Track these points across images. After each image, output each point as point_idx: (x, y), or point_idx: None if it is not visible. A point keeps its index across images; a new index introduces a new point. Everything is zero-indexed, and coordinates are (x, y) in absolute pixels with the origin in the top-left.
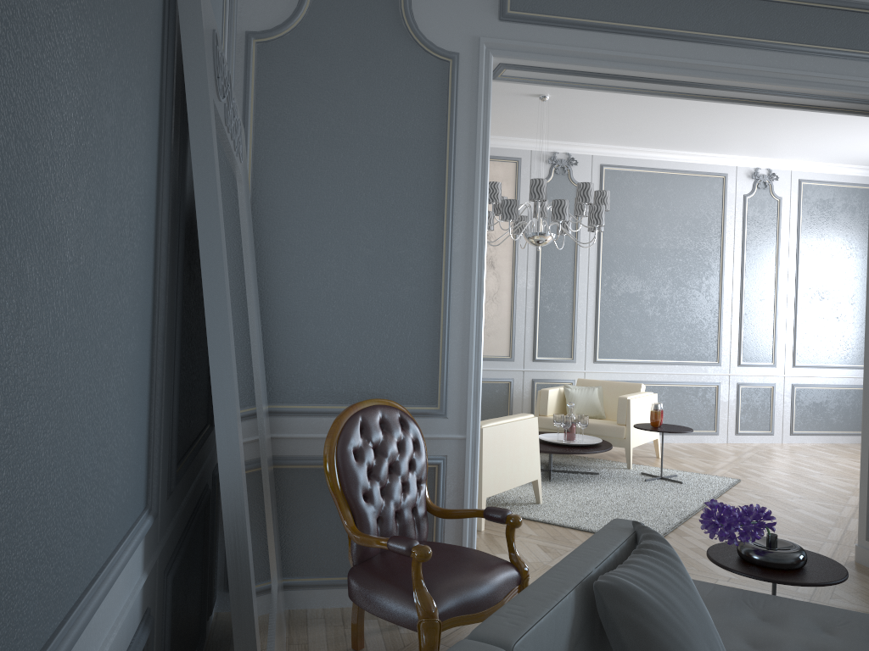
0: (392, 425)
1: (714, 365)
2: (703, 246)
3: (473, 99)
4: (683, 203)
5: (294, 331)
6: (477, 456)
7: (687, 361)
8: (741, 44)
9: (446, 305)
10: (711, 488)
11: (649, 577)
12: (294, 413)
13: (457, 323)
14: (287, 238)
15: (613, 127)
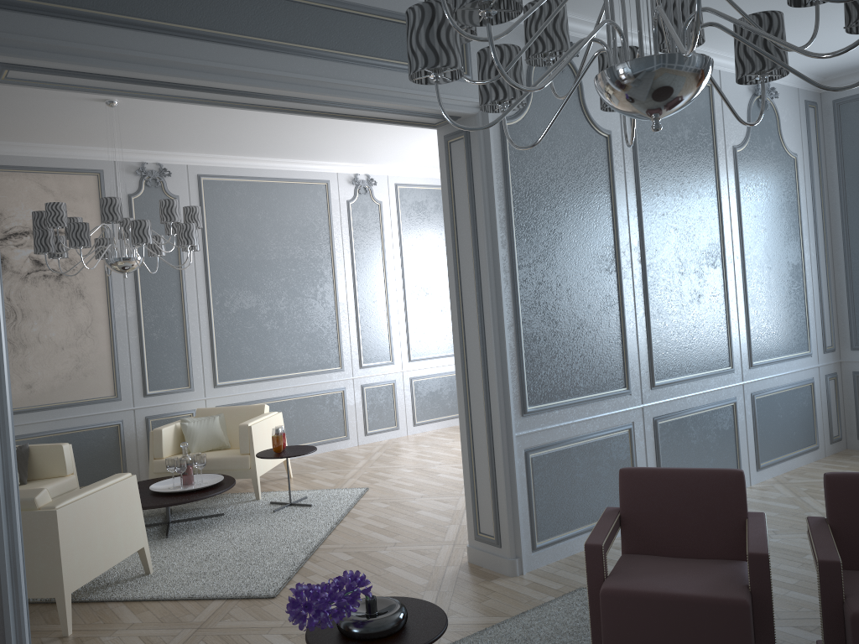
0: None
1: (337, 371)
2: (315, 253)
3: None
4: (290, 211)
5: None
6: (20, 573)
7: (312, 371)
8: (298, 52)
9: None
10: (340, 505)
11: None
12: None
13: None
14: None
15: (204, 135)
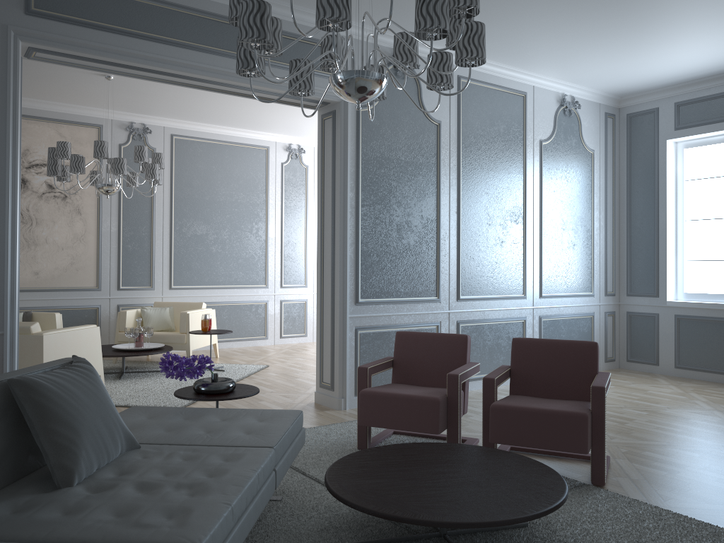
0: None
1: (263, 288)
2: (253, 199)
3: (4, 72)
4: (237, 166)
5: None
6: (15, 347)
7: (243, 285)
8: (217, 53)
9: None
10: (244, 372)
11: (58, 378)
12: None
13: None
14: None
15: (175, 105)
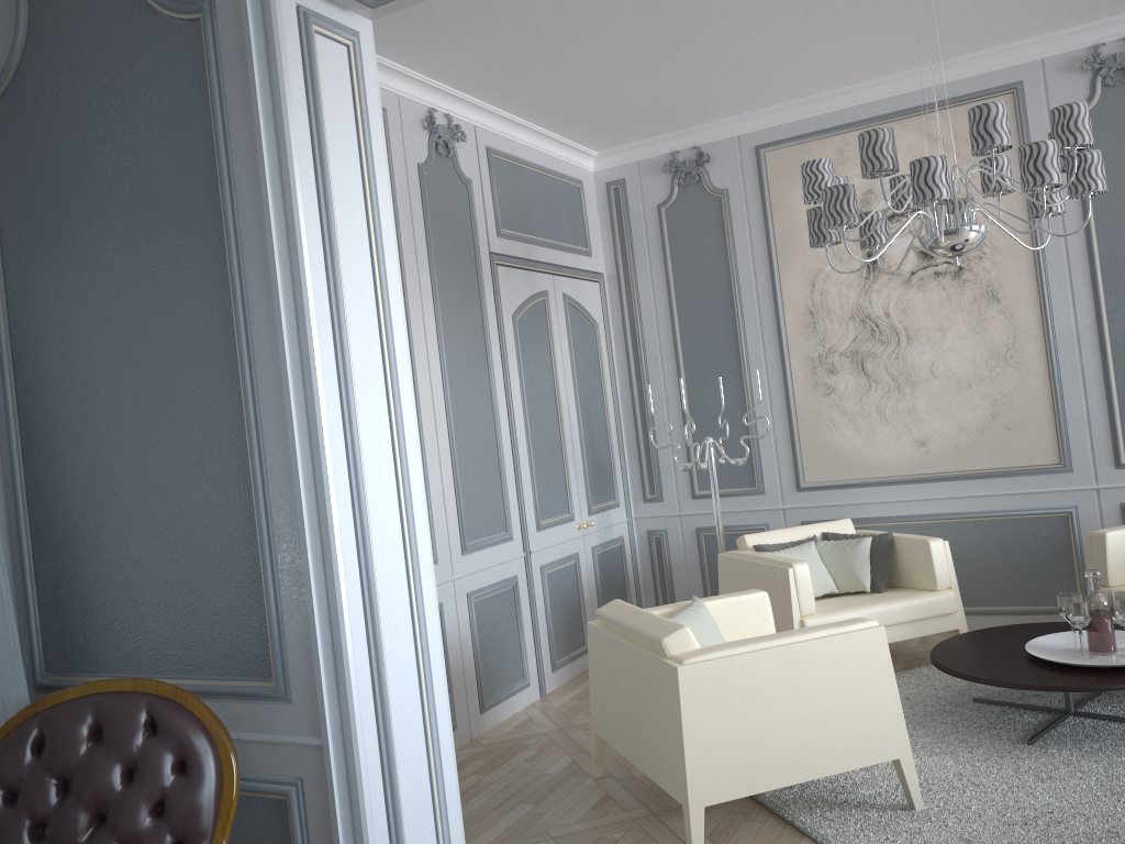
0: (113, 734)
1: None
2: None
3: (246, 71)
4: None
5: (81, 554)
6: (355, 782)
7: None
8: None
9: (255, 484)
10: None
11: None
12: None
13: (282, 515)
14: (54, 404)
15: None
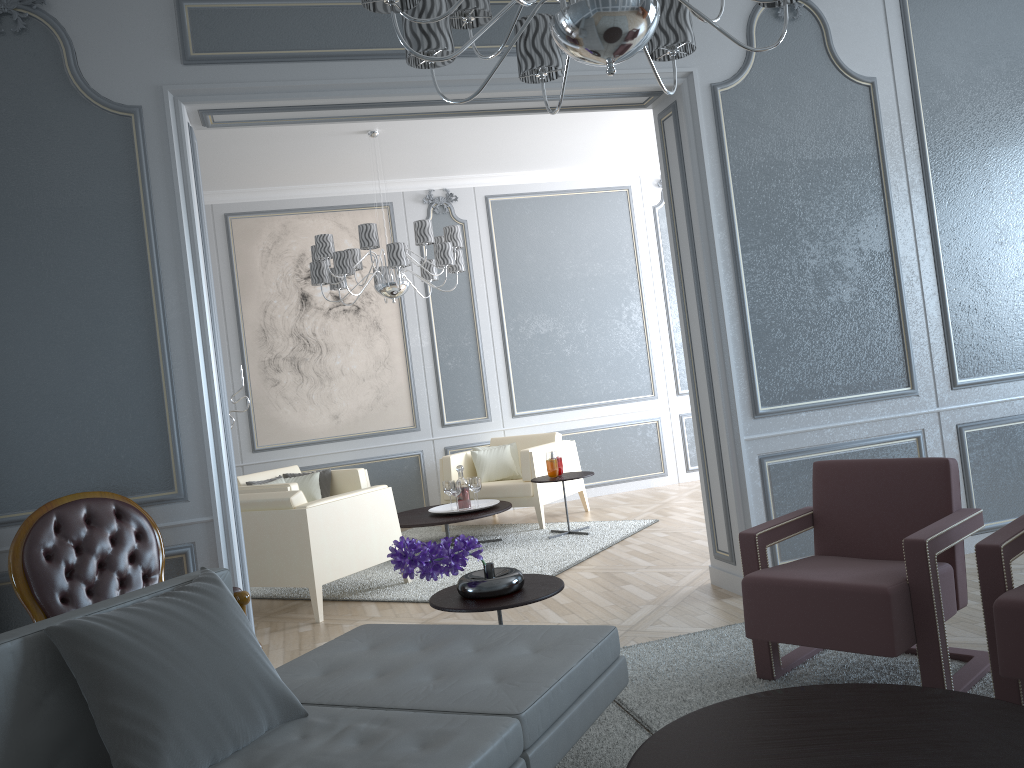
0: (102, 518)
1: (650, 399)
2: (617, 269)
3: (166, 153)
4: (586, 225)
5: None
6: (231, 537)
7: (619, 399)
8: (464, 54)
9: (167, 379)
10: (617, 534)
11: (139, 616)
12: (6, 523)
13: (185, 396)
14: None
15: (478, 153)
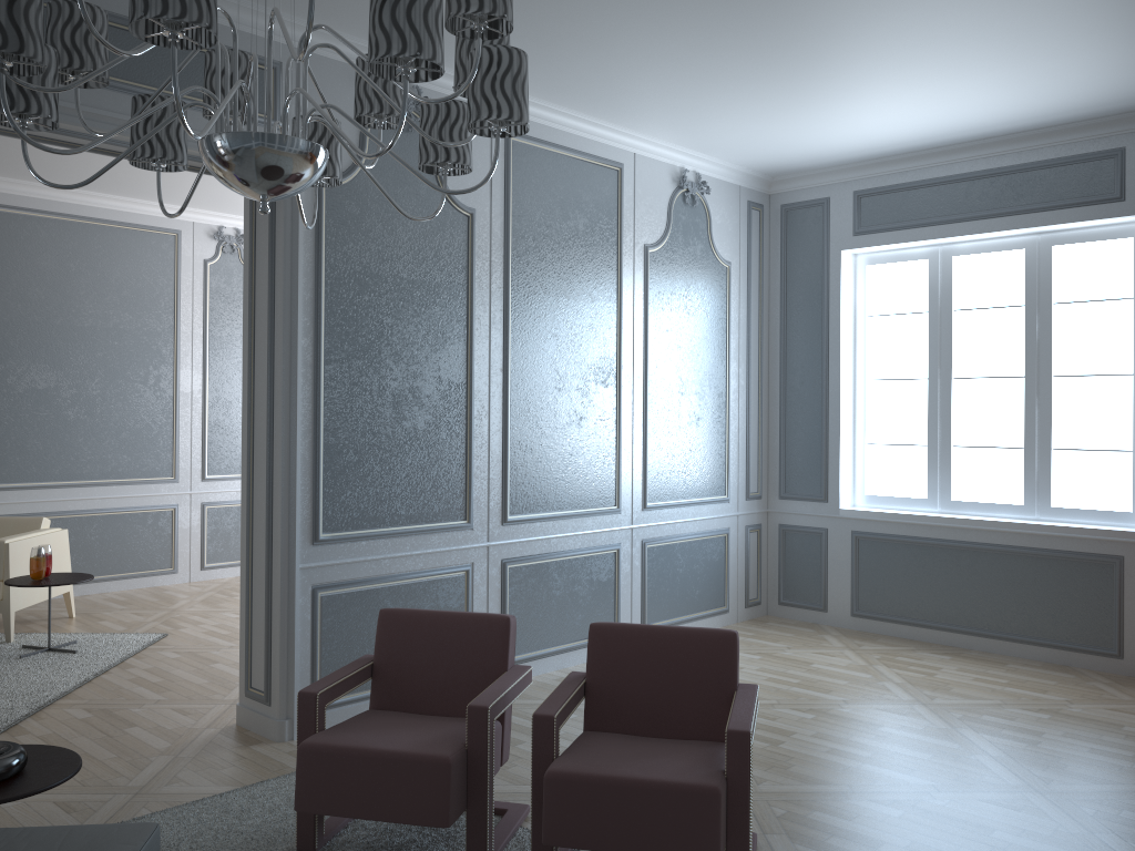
0: None
1: (169, 482)
2: (150, 324)
3: None
4: (119, 265)
5: None
6: None
7: (131, 479)
8: None
9: None
10: (116, 653)
11: None
12: None
13: None
14: None
15: None
